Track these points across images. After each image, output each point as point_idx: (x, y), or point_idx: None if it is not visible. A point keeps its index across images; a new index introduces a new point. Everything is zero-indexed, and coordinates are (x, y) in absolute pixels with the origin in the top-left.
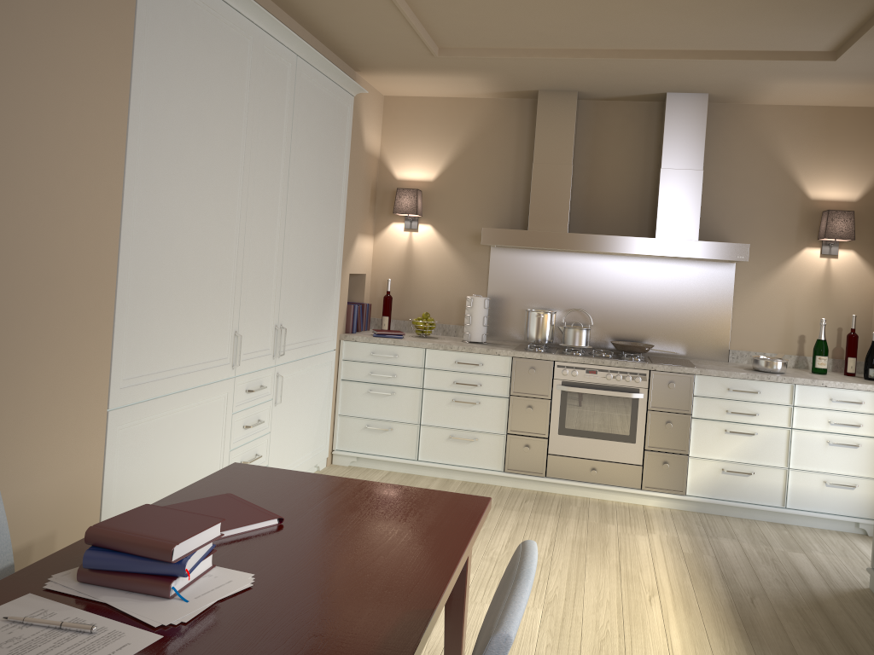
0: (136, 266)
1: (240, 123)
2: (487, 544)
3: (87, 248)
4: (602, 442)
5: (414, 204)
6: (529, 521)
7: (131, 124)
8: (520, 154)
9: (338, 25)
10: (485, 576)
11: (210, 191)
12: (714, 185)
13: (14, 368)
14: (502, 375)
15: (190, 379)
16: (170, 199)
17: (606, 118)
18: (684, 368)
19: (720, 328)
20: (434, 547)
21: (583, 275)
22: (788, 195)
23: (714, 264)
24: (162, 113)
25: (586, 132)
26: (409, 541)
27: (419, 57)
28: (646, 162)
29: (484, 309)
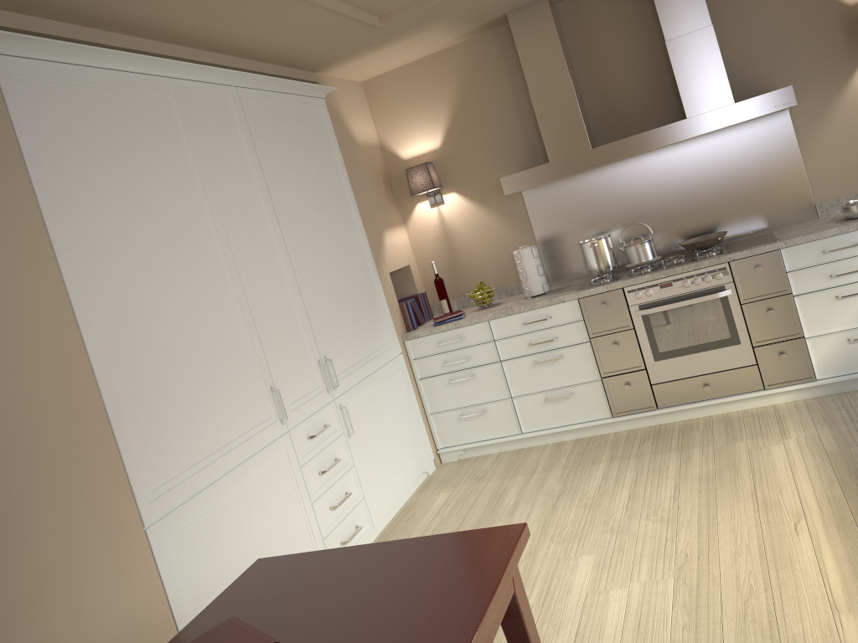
0: (122, 375)
1: (192, 182)
2: (606, 511)
3: (52, 384)
4: (704, 354)
5: (428, 179)
6: (649, 467)
7: (55, 240)
8: (515, 86)
9: (262, 39)
10: (606, 553)
11: (183, 264)
12: (734, 34)
13: (9, 537)
14: (574, 321)
15: (235, 456)
16: (136, 294)
17: (590, 11)
18: (765, 246)
19: (796, 185)
20: (441, 634)
21: (627, 185)
22: (821, 12)
23: (765, 119)
24: (90, 212)
25: (575, 35)
26: (414, 634)
27: (364, 34)
28: (650, 40)
29: (534, 258)
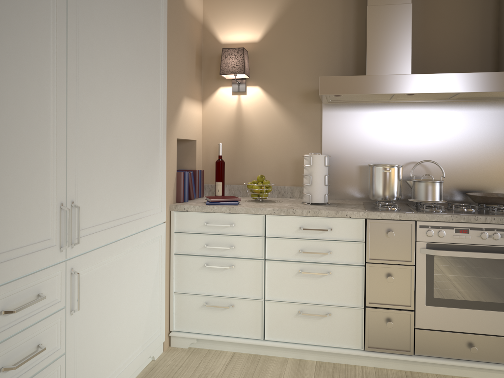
0: None
1: None
2: None
3: None
4: (480, 312)
5: (241, 63)
6: None
7: None
8: (347, 6)
9: None
10: None
11: None
12: None
13: None
14: (355, 240)
15: None
16: None
17: None
18: None
19: None
20: None
21: (423, 126)
22: None
23: None
24: None
25: None
26: None
27: None
28: (485, 1)
29: (324, 167)
